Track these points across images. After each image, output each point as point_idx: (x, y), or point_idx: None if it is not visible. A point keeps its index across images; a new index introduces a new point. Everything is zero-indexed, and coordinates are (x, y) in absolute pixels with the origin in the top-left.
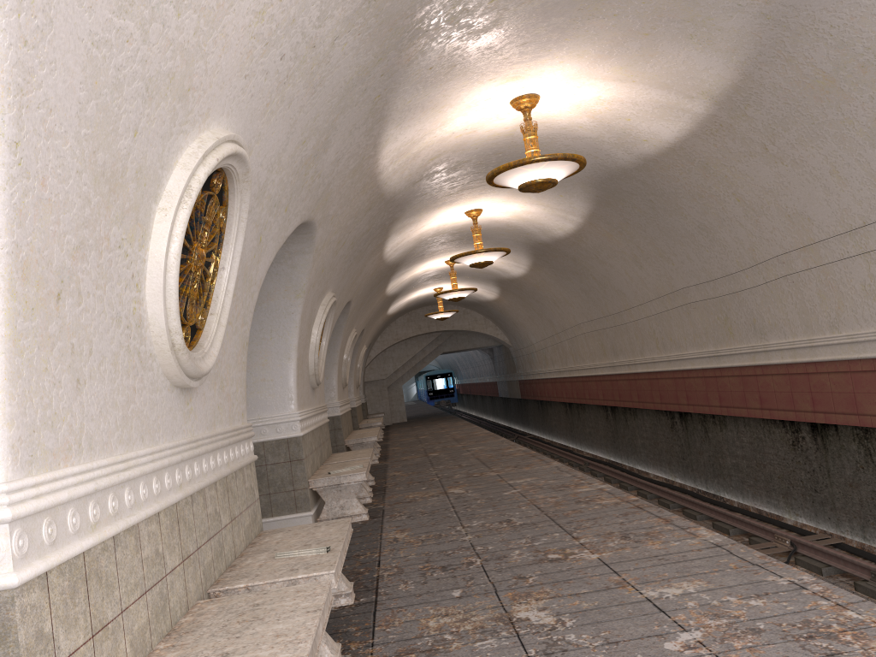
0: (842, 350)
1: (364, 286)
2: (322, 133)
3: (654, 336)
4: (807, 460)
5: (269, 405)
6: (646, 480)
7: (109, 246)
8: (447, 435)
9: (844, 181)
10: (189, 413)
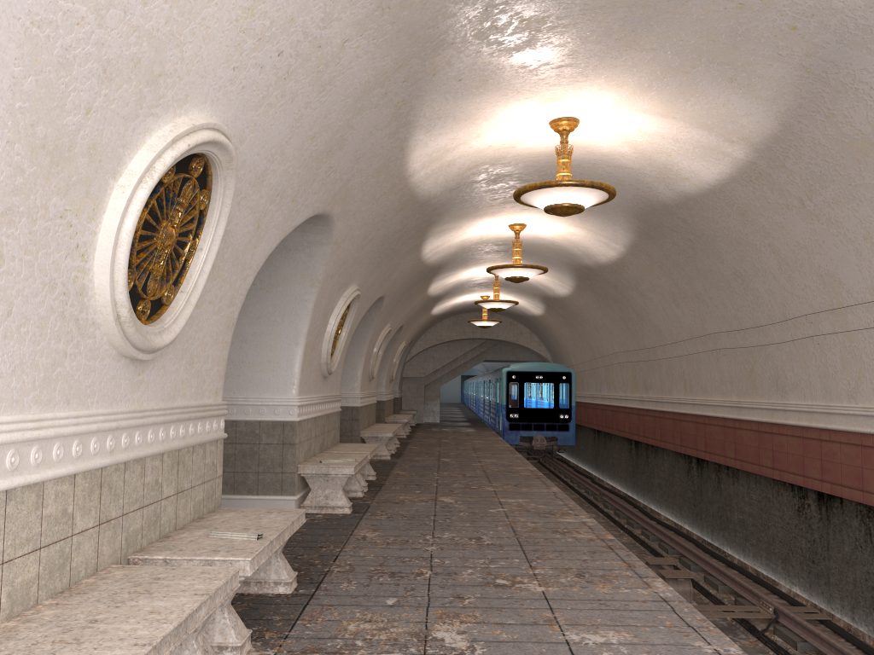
0: (856, 421)
1: (399, 283)
2: (335, 131)
3: (683, 377)
4: (809, 529)
5: (271, 386)
6: (655, 520)
7: (46, 215)
8: (469, 442)
9: None
10: (139, 384)
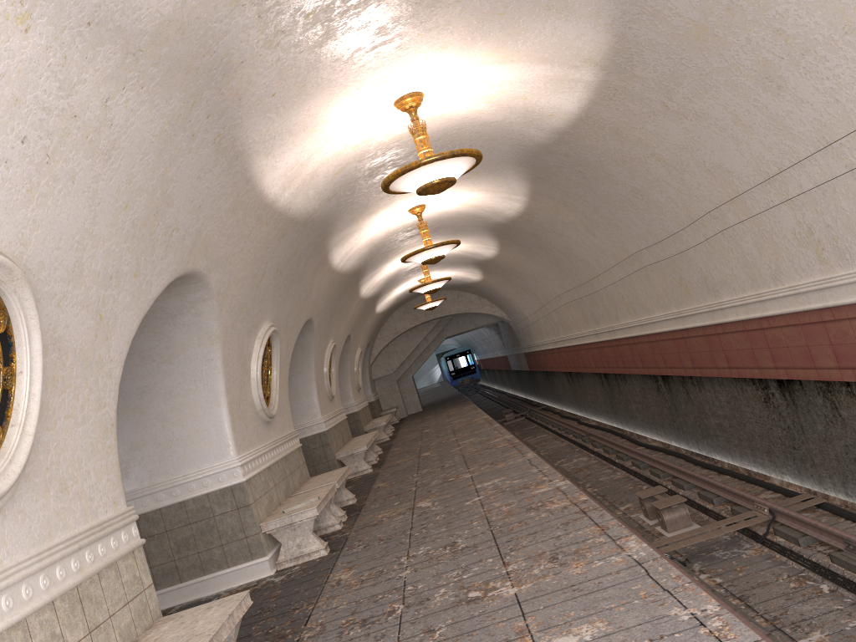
0: (788, 302)
1: (323, 300)
2: (152, 191)
3: (623, 301)
4: (780, 417)
5: (207, 455)
6: (643, 446)
7: None
8: (449, 425)
9: (749, 129)
10: None
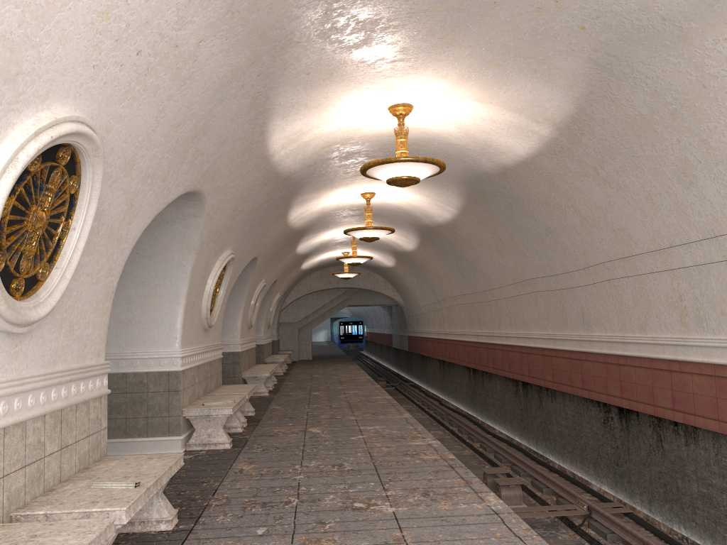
0: (646, 349)
1: (270, 245)
2: (199, 119)
3: (508, 315)
4: (613, 437)
5: (156, 341)
6: (491, 434)
7: None
8: (336, 376)
9: (657, 208)
10: (17, 354)
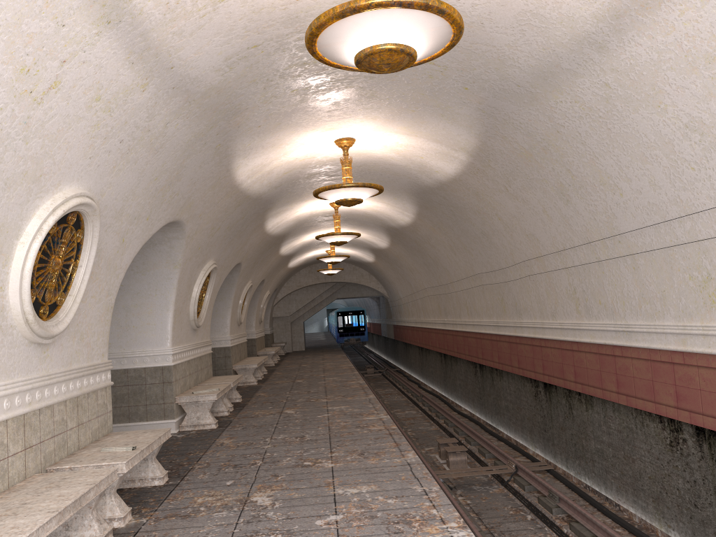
0: (557, 333)
1: (252, 251)
2: (172, 171)
3: (466, 305)
4: (541, 408)
5: (151, 341)
6: (456, 412)
7: None
8: (322, 365)
9: (551, 218)
10: (45, 358)
